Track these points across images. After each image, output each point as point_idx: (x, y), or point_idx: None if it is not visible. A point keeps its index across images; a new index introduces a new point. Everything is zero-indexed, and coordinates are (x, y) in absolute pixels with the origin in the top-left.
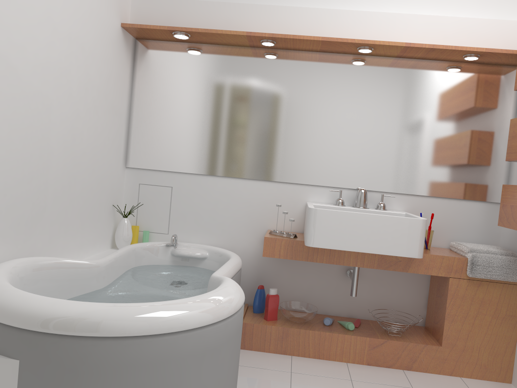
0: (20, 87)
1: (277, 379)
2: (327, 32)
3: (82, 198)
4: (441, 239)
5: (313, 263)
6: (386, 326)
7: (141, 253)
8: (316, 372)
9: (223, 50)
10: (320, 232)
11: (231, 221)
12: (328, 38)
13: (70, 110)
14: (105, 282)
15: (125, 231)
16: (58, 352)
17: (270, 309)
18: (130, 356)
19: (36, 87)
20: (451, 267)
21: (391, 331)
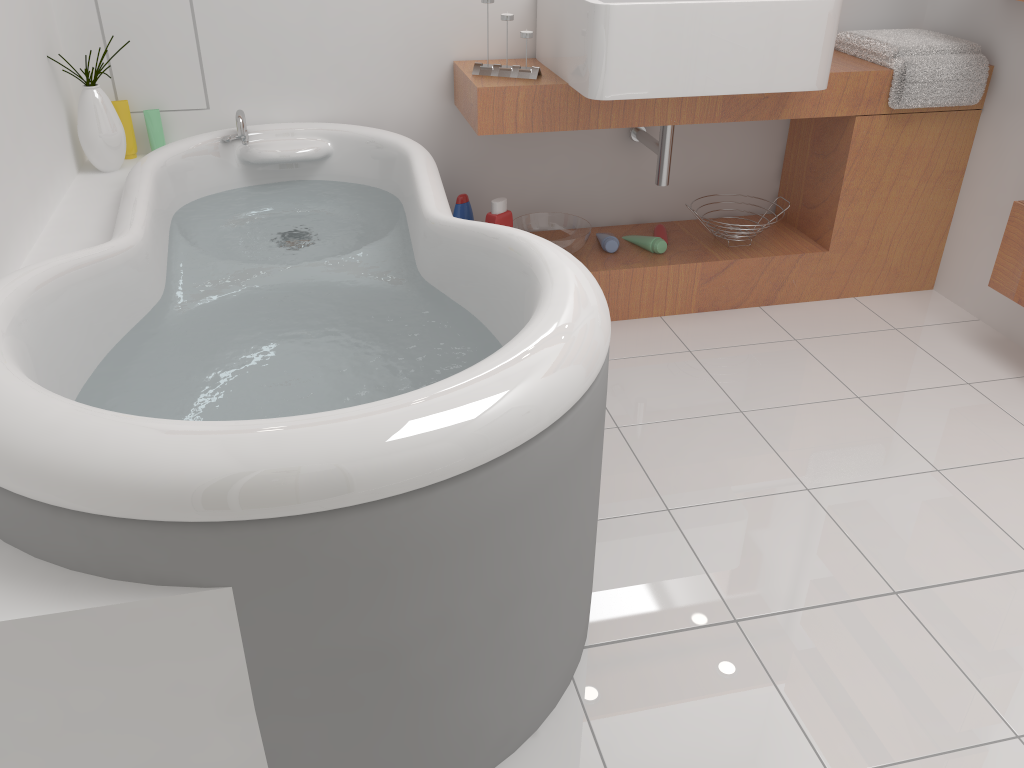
0: None
1: None
2: None
3: None
4: None
5: None
6: (729, 232)
7: (176, 176)
8: (622, 351)
9: None
10: (624, 62)
11: (363, 52)
12: None
13: None
14: (161, 280)
15: (107, 124)
16: (334, 547)
17: None
18: (488, 503)
19: None
20: (860, 95)
21: (734, 240)
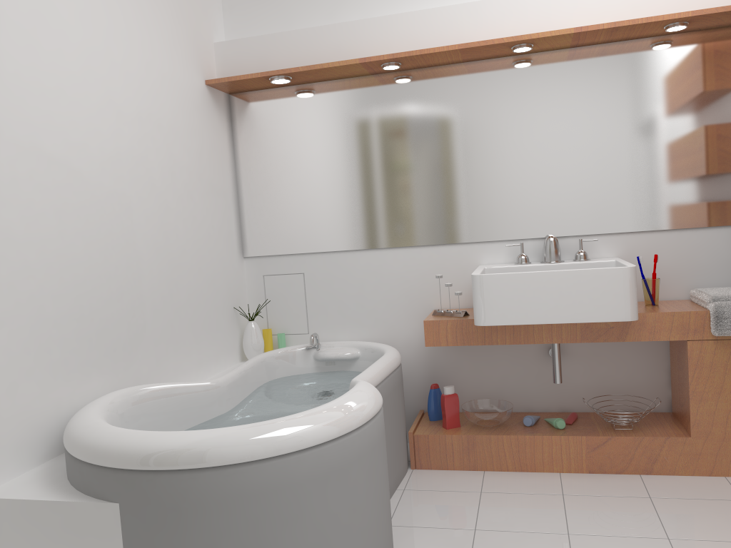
0: (89, 192)
1: (462, 502)
2: (468, 34)
3: (190, 306)
4: (677, 288)
5: (502, 346)
6: (609, 417)
7: (275, 363)
8: (516, 489)
9: (338, 86)
10: (491, 304)
11: (385, 305)
12: (467, 44)
13: (157, 204)
14: (229, 405)
15: (254, 338)
16: (156, 490)
17: (448, 413)
18: (234, 487)
19: (108, 186)
20: (686, 326)
21: (617, 424)
